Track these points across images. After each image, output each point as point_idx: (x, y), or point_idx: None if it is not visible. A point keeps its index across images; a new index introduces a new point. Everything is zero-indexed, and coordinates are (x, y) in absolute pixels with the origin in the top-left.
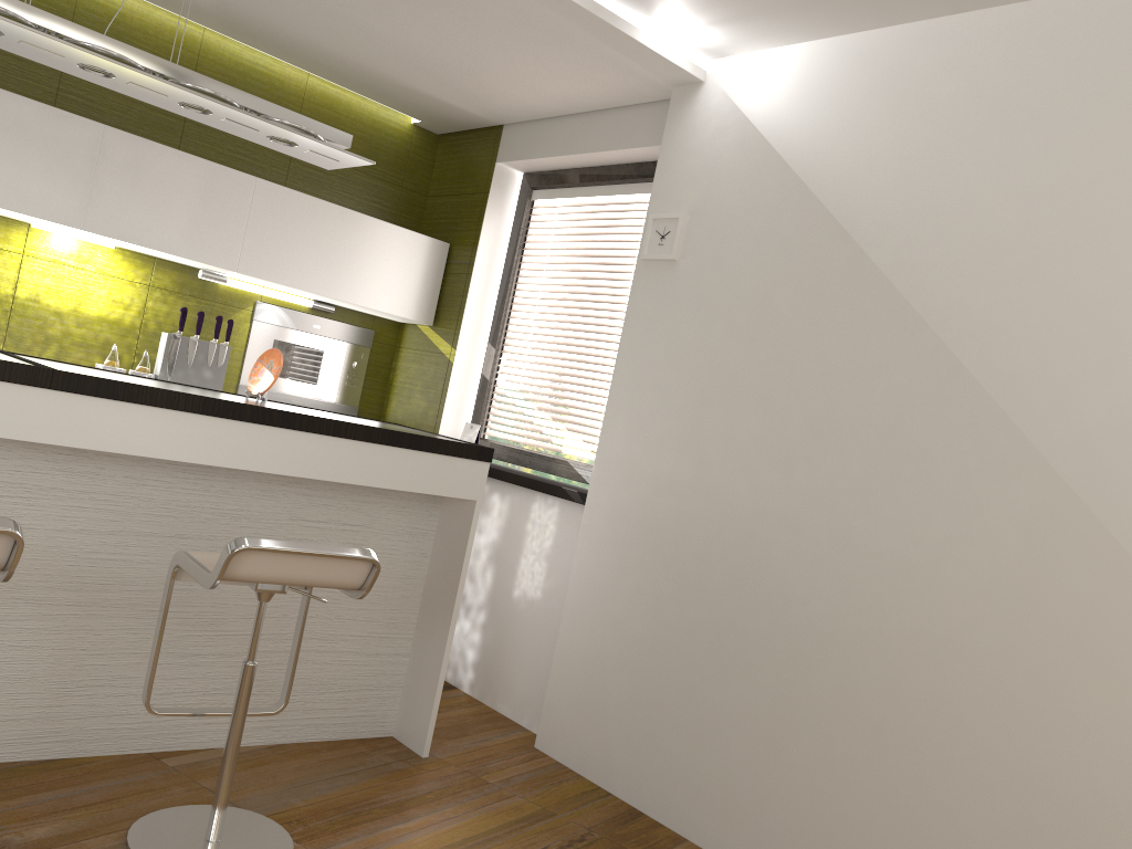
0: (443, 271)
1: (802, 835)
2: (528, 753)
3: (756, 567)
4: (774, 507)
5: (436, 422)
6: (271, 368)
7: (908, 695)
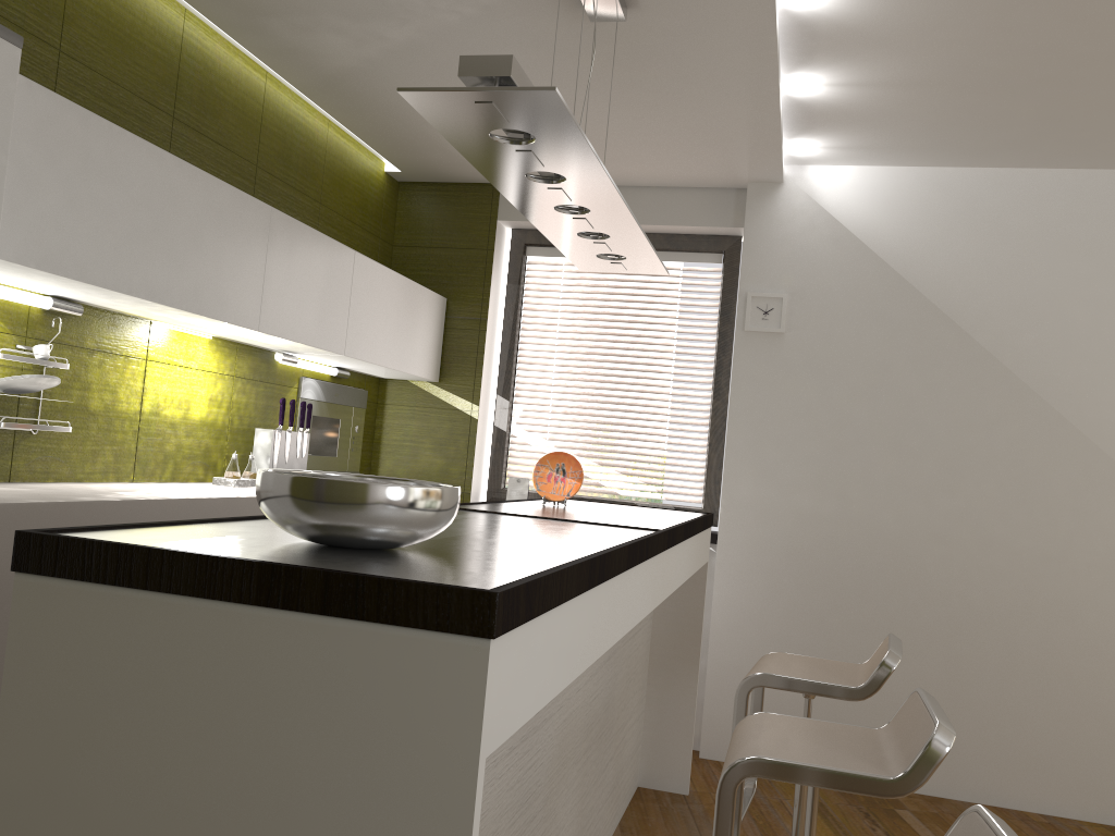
0: (444, 326)
1: (990, 757)
2: (709, 764)
3: (913, 574)
4: (922, 527)
5: (465, 479)
6: (563, 472)
7: (1059, 643)
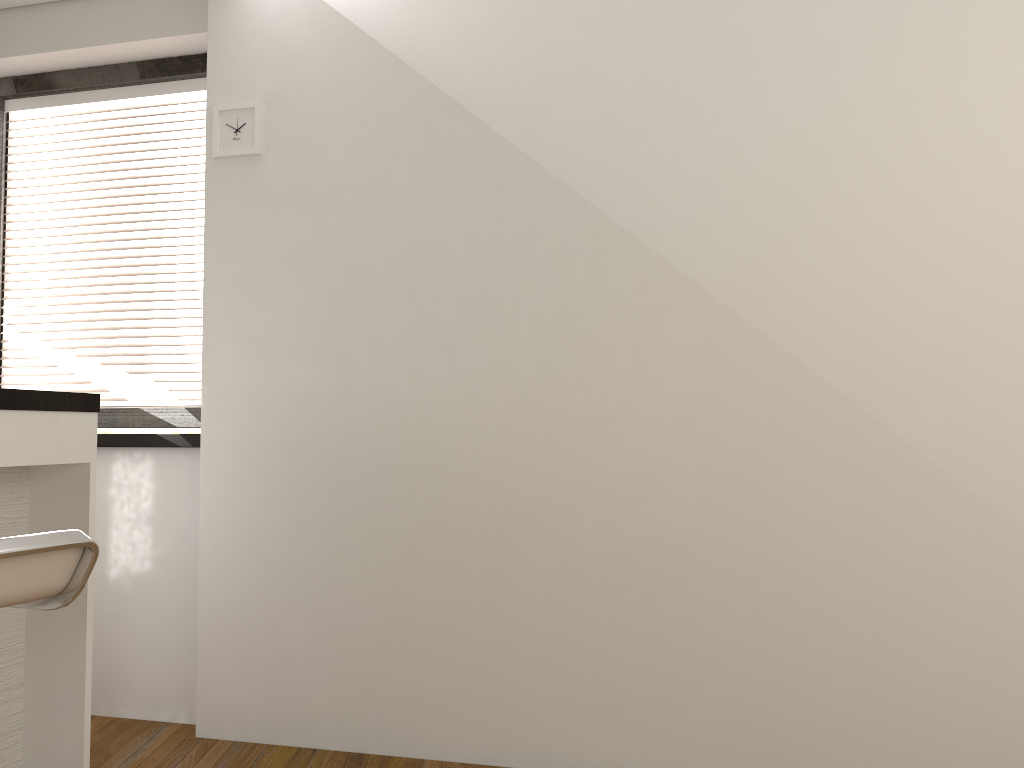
0: None
1: (551, 703)
2: (197, 745)
3: (439, 458)
4: (445, 394)
5: None
6: None
7: (628, 535)
